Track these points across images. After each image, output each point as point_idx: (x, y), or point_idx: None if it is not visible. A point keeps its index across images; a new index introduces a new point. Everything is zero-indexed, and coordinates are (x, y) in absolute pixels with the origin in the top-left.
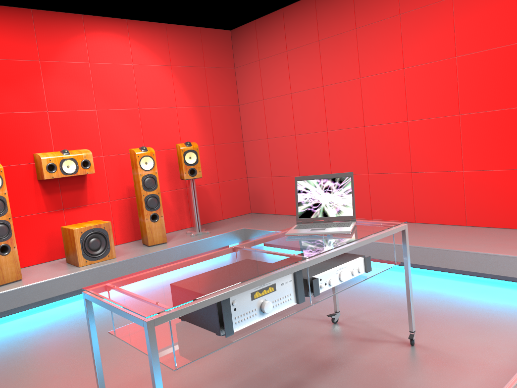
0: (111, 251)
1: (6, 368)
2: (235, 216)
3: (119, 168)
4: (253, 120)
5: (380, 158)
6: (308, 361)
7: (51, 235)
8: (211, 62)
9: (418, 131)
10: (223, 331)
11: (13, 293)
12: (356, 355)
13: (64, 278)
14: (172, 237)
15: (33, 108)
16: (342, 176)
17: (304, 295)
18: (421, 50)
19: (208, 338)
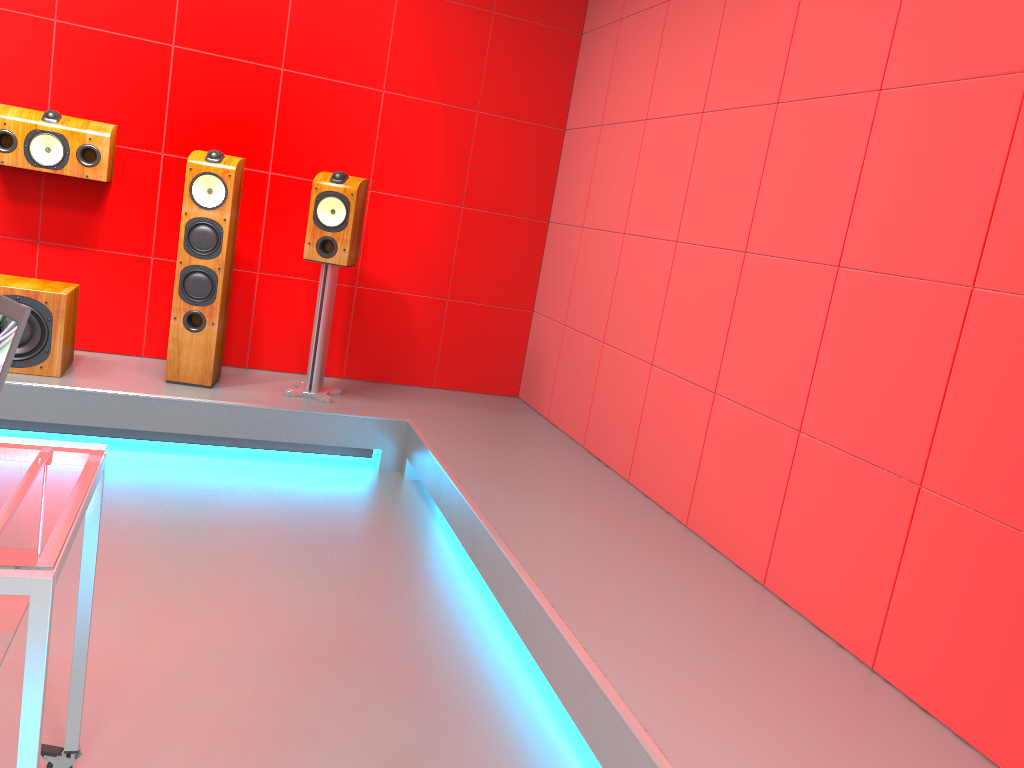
0: (52, 361)
1: None
2: (470, 391)
3: None
4: (574, 174)
5: (750, 360)
6: None
7: None
8: (516, 5)
9: (853, 308)
10: None
11: None
12: None
13: None
14: (257, 382)
15: (22, 5)
16: (6, 313)
17: None
18: (942, 35)
19: None
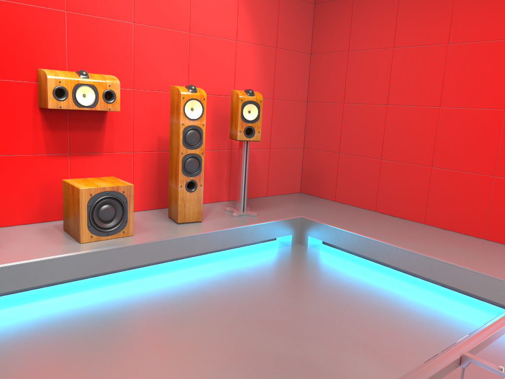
0: (128, 226)
1: None
2: (281, 194)
3: (151, 110)
4: (327, 76)
5: None
6: None
7: (48, 187)
8: None
9: None
10: None
11: None
12: None
13: (56, 261)
14: (207, 212)
15: (45, 2)
16: None
17: None
18: None
19: None
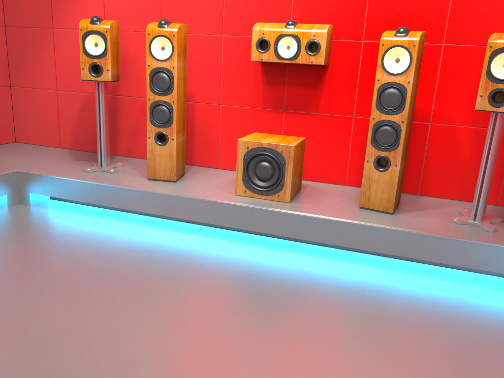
0: (284, 191)
1: None
2: None
3: None
4: None
5: None
6: None
7: None
8: None
9: None
10: None
11: (137, 193)
12: None
13: (194, 201)
14: (427, 208)
15: None
16: None
17: None
18: None
19: None
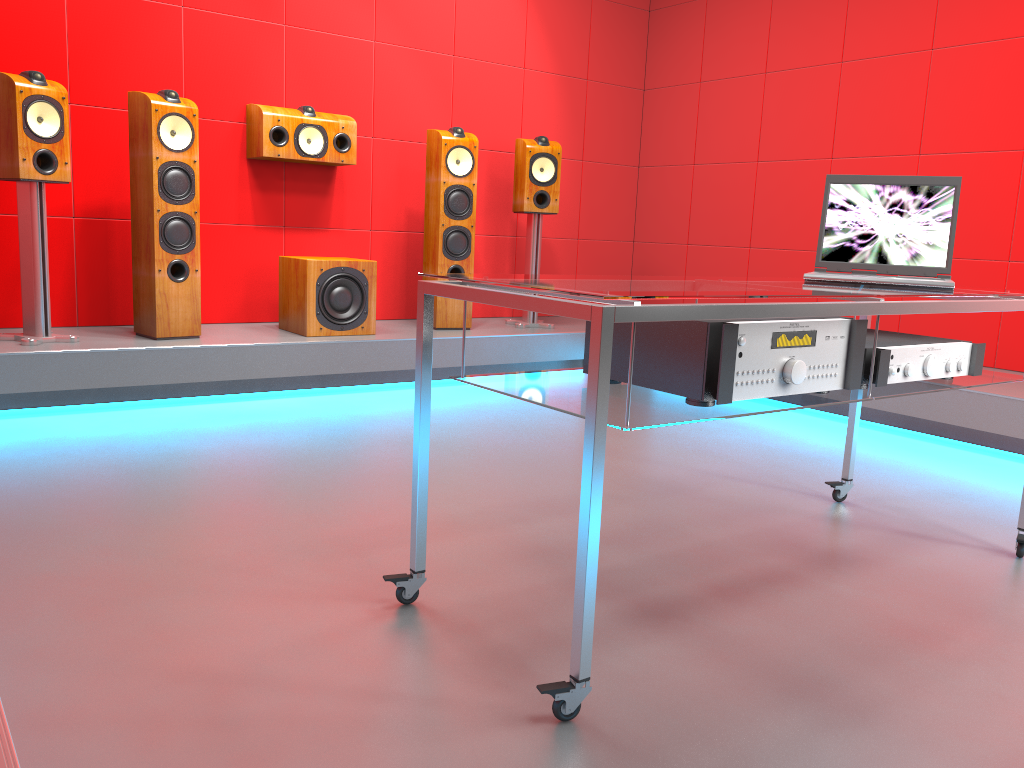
0: (369, 321)
1: (182, 467)
2: None
3: (398, 169)
4: (669, 124)
5: None
6: (795, 547)
7: (255, 272)
8: None
9: None
10: (708, 395)
11: (187, 353)
12: (898, 554)
13: (280, 348)
14: (479, 324)
15: (258, 14)
16: (934, 184)
17: (861, 375)
18: None
19: (672, 406)
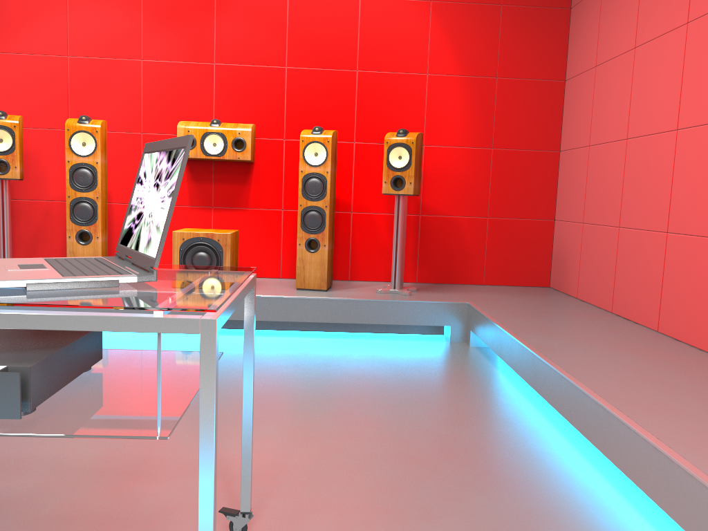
0: None
1: None
2: (511, 285)
3: None
4: (577, 109)
5: None
6: None
7: None
8: None
9: None
10: None
11: None
12: None
13: None
14: (357, 287)
15: (194, 58)
16: (178, 146)
17: None
18: None
19: None
